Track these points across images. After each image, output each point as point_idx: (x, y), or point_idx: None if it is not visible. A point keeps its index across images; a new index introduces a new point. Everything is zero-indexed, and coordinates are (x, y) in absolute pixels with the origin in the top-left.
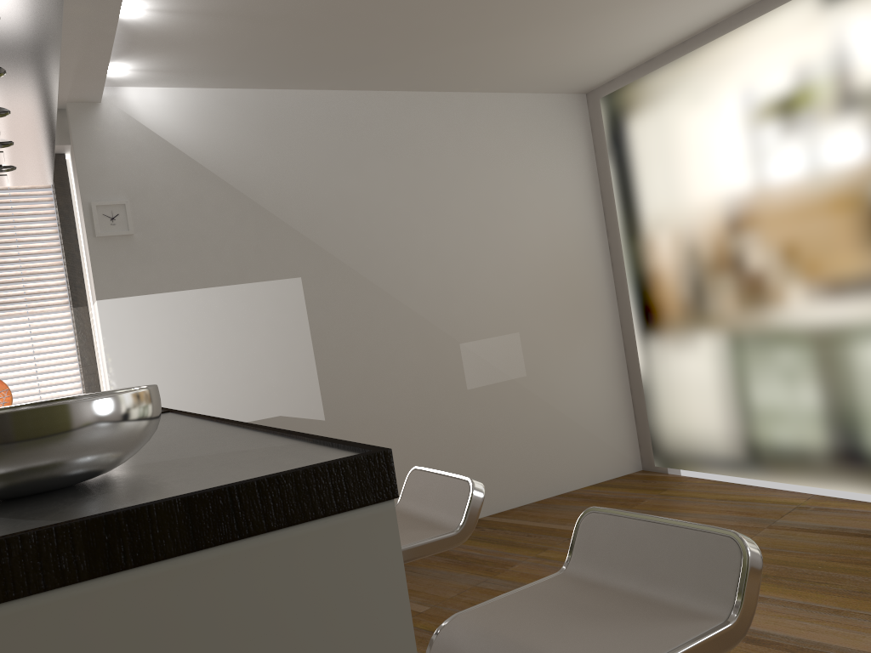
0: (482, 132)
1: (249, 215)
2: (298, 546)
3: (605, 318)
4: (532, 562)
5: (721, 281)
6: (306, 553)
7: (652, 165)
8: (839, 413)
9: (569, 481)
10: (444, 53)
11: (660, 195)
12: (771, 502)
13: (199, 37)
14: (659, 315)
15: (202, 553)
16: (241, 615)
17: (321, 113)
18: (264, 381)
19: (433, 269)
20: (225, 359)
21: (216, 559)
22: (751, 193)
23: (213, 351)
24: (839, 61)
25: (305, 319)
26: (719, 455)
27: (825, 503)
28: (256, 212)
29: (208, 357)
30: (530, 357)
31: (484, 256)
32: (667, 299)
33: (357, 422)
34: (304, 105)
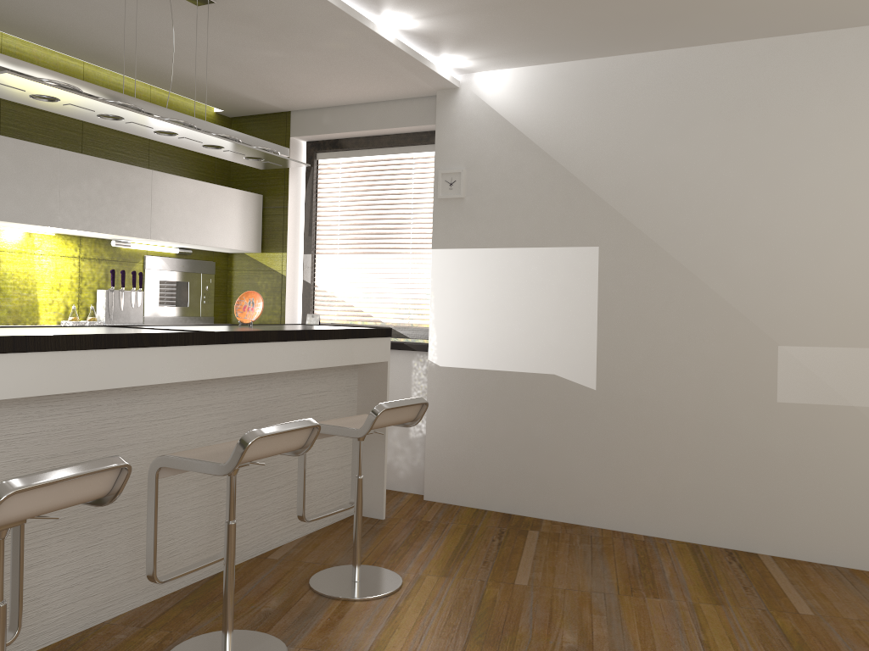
0: None
1: (560, 183)
2: None
3: None
4: (676, 605)
5: None
6: None
7: None
8: None
9: None
10: None
11: None
12: None
13: (475, 29)
14: None
15: None
16: None
17: (653, 76)
18: (545, 339)
19: (759, 253)
20: (516, 312)
21: None
22: None
23: (508, 304)
24: None
25: (595, 288)
26: None
27: None
28: (567, 180)
29: (503, 308)
30: None
31: (843, 242)
32: None
33: (629, 401)
34: (636, 69)
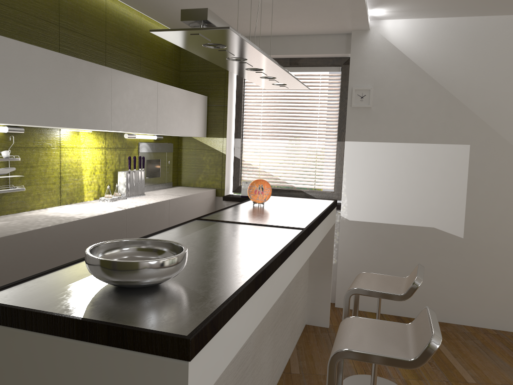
0: None
1: (443, 101)
2: (145, 361)
3: None
4: None
5: None
6: (148, 366)
7: None
8: None
9: None
10: None
11: None
12: None
13: None
14: None
15: (111, 347)
16: (121, 376)
17: None
18: (428, 204)
19: None
20: (407, 186)
21: (116, 352)
22: None
23: (401, 180)
24: None
25: (466, 172)
26: None
27: None
28: (449, 99)
29: (397, 183)
30: None
31: None
32: None
33: (486, 245)
34: (503, 26)
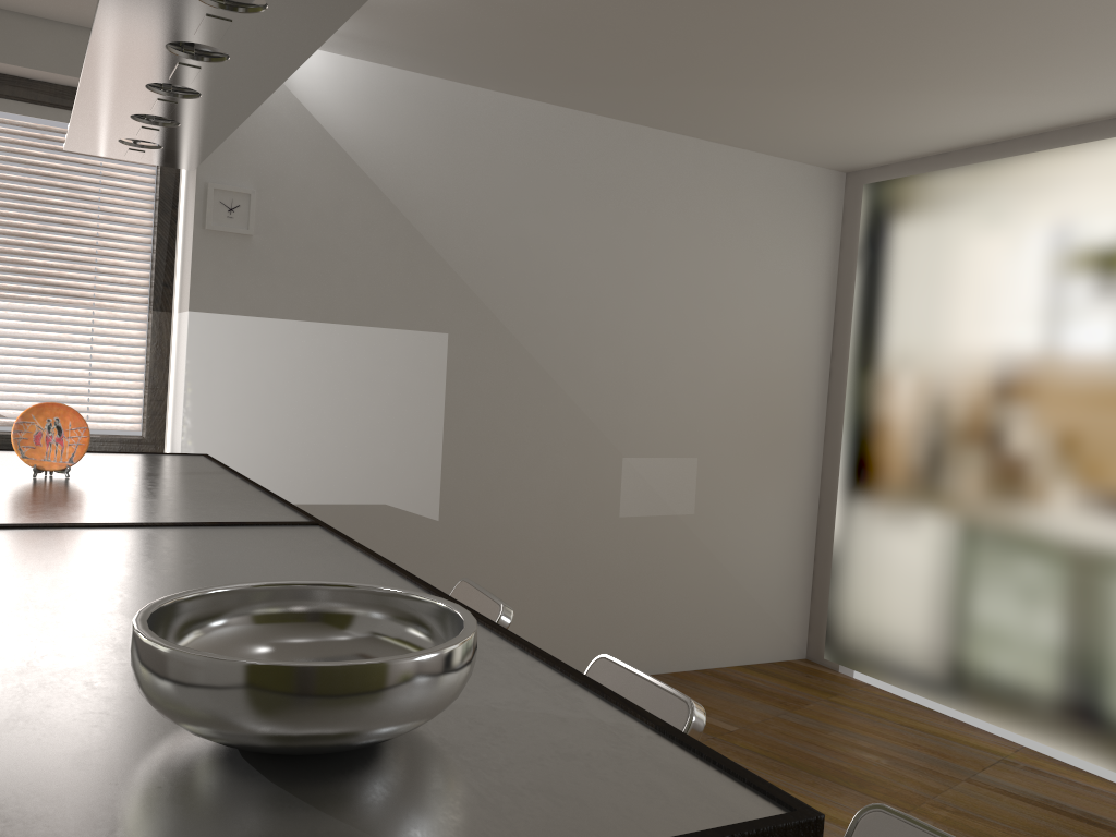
0: (710, 195)
1: (401, 241)
2: None
3: (804, 461)
4: None
5: (968, 455)
6: None
7: (913, 287)
8: (1081, 657)
9: (715, 655)
10: (697, 91)
11: (914, 327)
12: (969, 745)
13: (402, 7)
14: (876, 475)
15: None
16: None
17: (518, 128)
18: (374, 456)
19: (611, 357)
20: (333, 418)
21: None
22: (1036, 357)
23: (320, 406)
24: None
25: (442, 388)
26: (911, 667)
27: (1038, 763)
28: (411, 238)
29: (312, 412)
30: (704, 492)
31: (677, 353)
32: (891, 458)
33: (477, 531)
34: (500, 113)
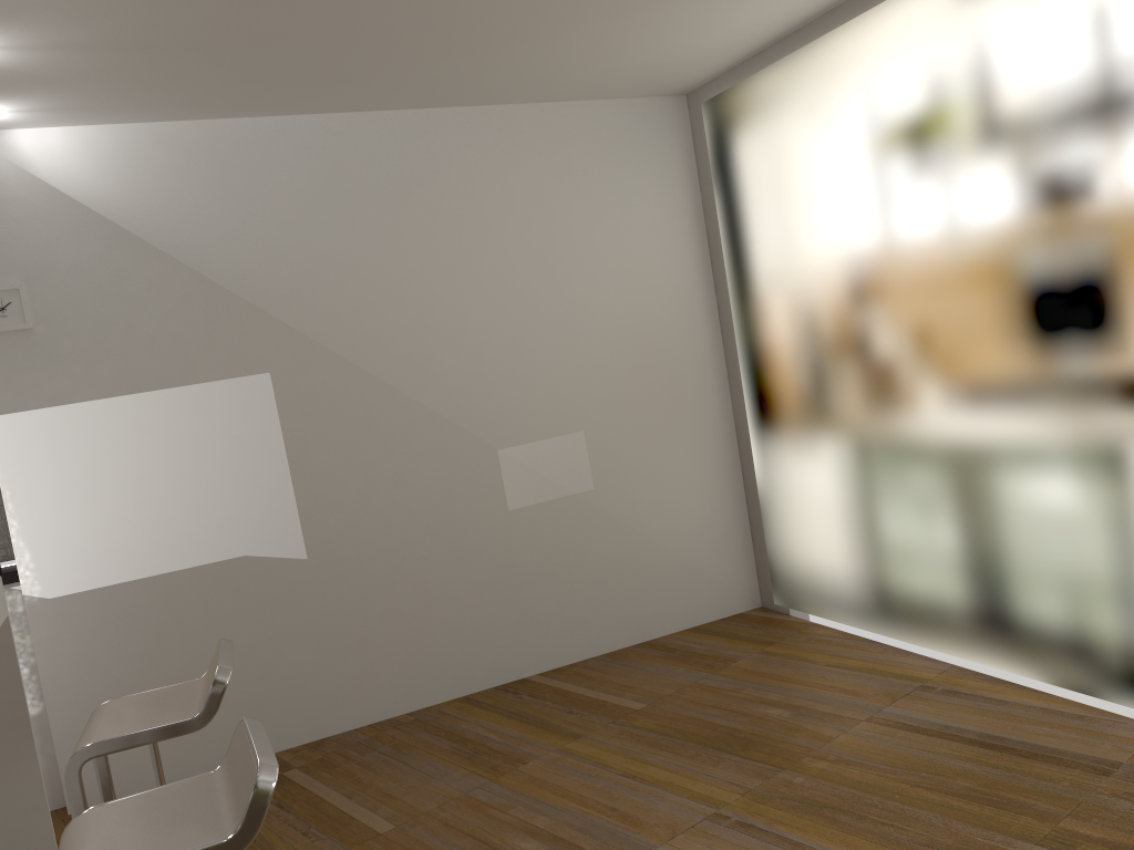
0: (531, 159)
1: (195, 293)
2: None
3: (710, 406)
4: (551, 758)
5: (845, 369)
6: None
7: (763, 201)
8: (981, 562)
9: (655, 625)
10: (444, 65)
11: (773, 244)
12: (892, 676)
13: (76, 72)
14: (775, 406)
15: None
16: None
17: (294, 147)
18: (221, 511)
19: (459, 352)
20: (167, 485)
21: None
22: (877, 251)
23: (150, 476)
24: (981, 73)
25: (277, 427)
26: (845, 599)
27: (959, 682)
28: (204, 288)
29: (143, 484)
30: (599, 463)
31: (533, 330)
32: (783, 386)
33: (353, 559)
34: (270, 137)
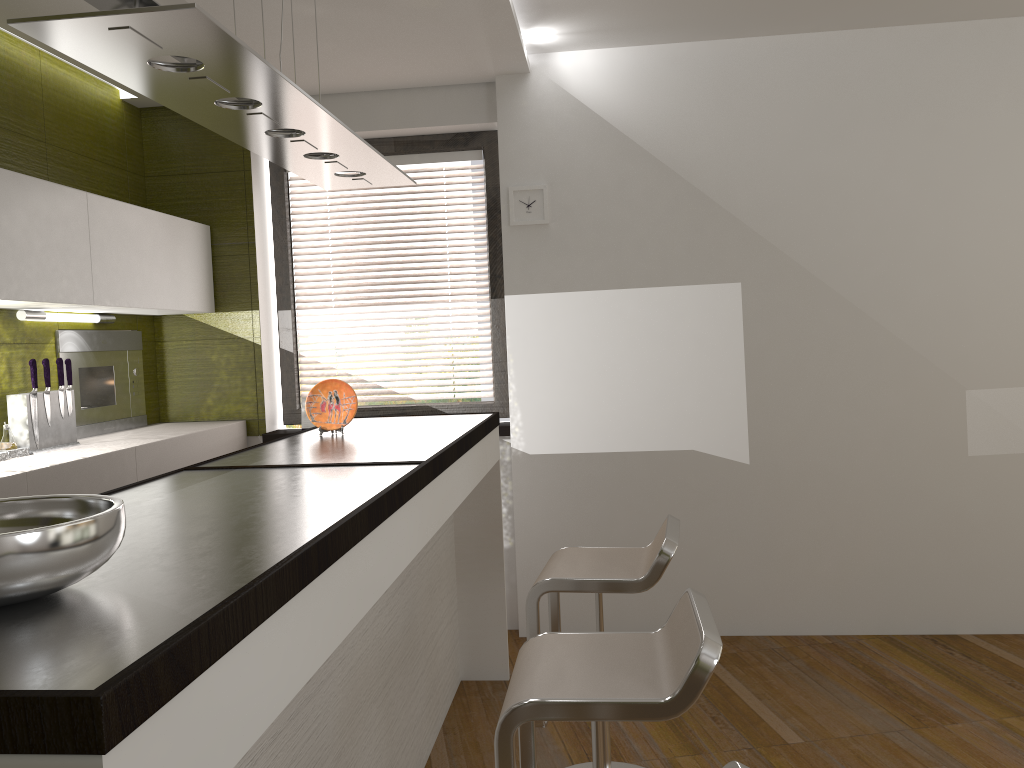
0: None
1: (684, 202)
2: None
3: None
4: (985, 727)
5: None
6: None
7: None
8: None
9: None
10: None
11: None
12: None
13: None
14: None
15: None
16: None
17: (796, 66)
18: (677, 405)
19: (938, 282)
20: (635, 374)
21: None
22: None
23: (622, 363)
24: None
25: (740, 335)
26: None
27: None
28: (693, 198)
29: (616, 370)
30: None
31: None
32: None
33: (793, 473)
34: (775, 56)
